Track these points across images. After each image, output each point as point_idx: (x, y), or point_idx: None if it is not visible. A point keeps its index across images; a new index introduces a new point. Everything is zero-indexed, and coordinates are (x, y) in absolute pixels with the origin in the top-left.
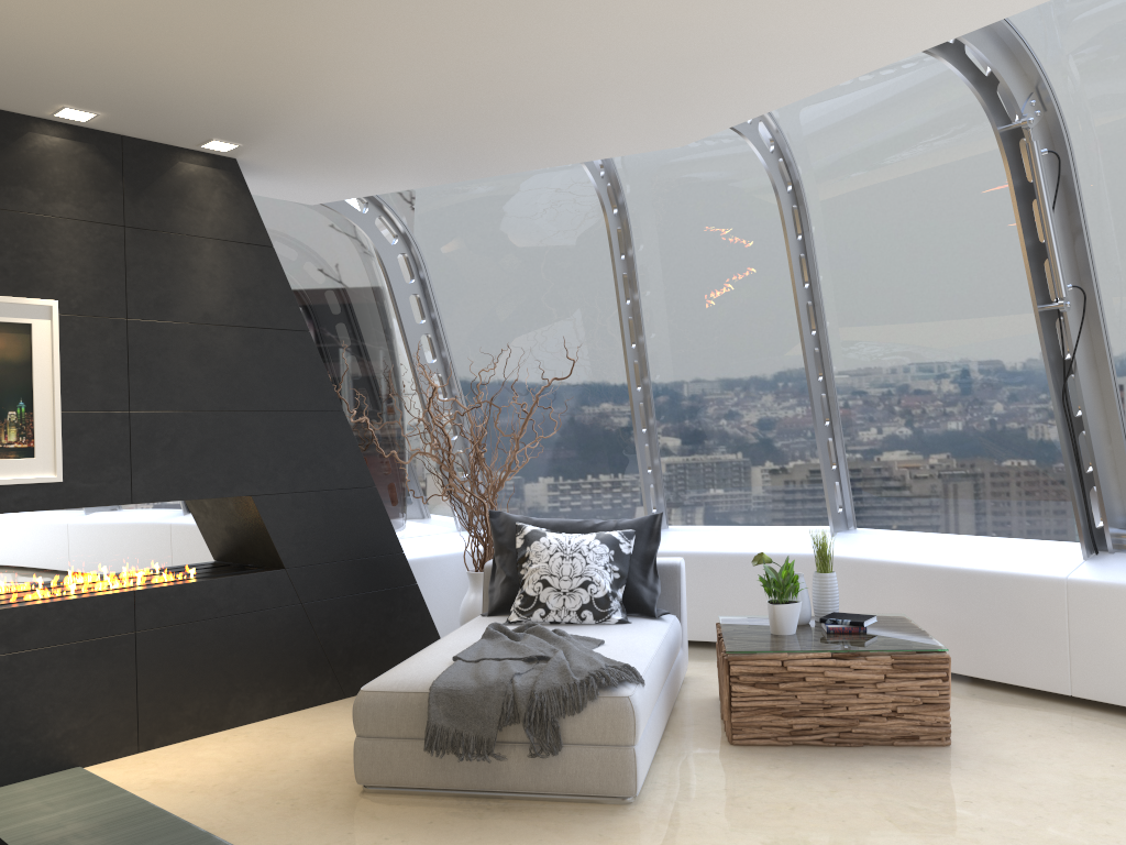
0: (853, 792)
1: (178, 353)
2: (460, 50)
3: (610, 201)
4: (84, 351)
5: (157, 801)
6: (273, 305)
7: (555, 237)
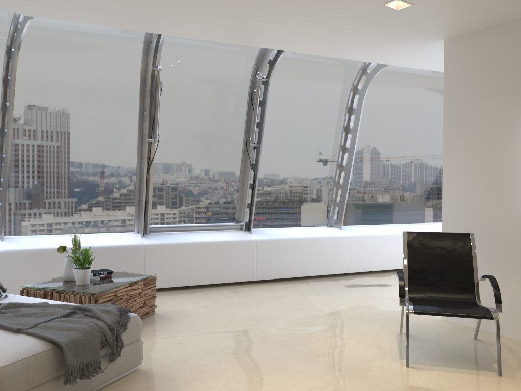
0: (178, 332)
1: None
2: None
3: None
4: None
5: None
6: None
7: None
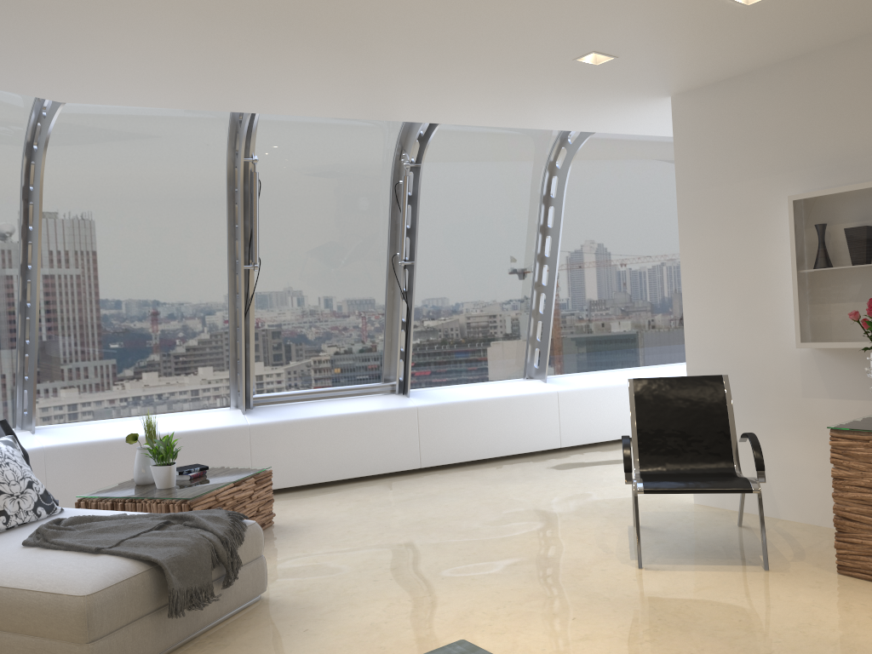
0: (311, 548)
1: None
2: (172, 7)
3: None
4: None
5: None
6: None
7: None
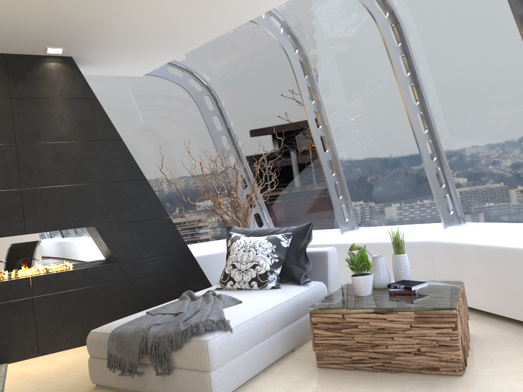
0: None
1: (46, 158)
2: None
3: (294, 46)
4: None
5: (9, 386)
6: (99, 128)
7: (273, 72)
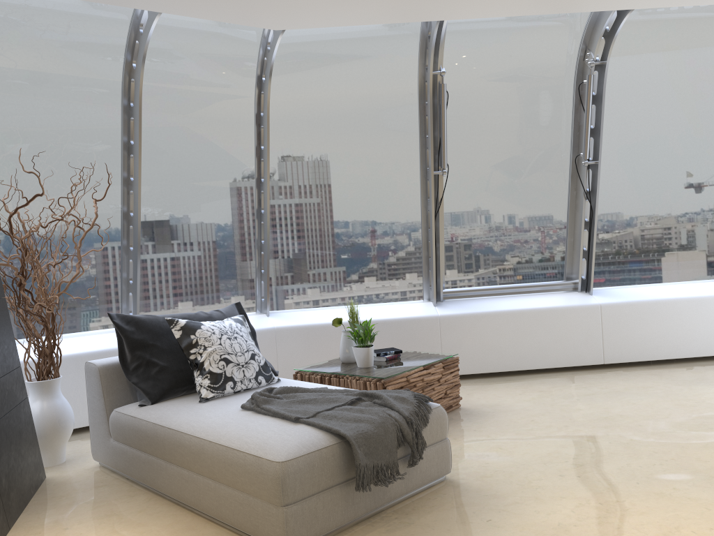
0: (495, 434)
1: None
2: None
3: (129, 56)
4: None
5: None
6: None
7: (65, 75)
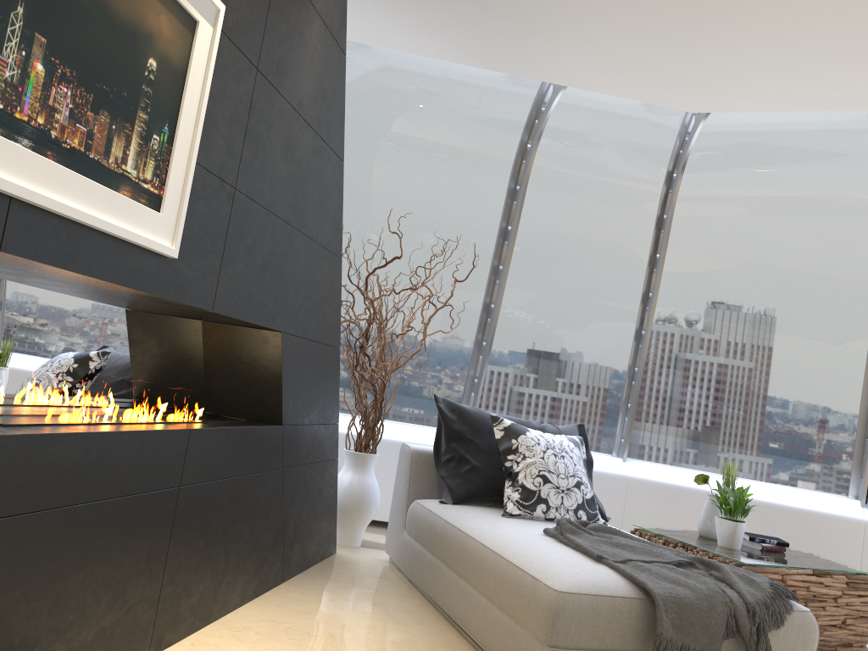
0: None
1: (277, 136)
2: None
3: (526, 137)
4: (222, 89)
5: None
6: (333, 119)
7: (458, 151)
